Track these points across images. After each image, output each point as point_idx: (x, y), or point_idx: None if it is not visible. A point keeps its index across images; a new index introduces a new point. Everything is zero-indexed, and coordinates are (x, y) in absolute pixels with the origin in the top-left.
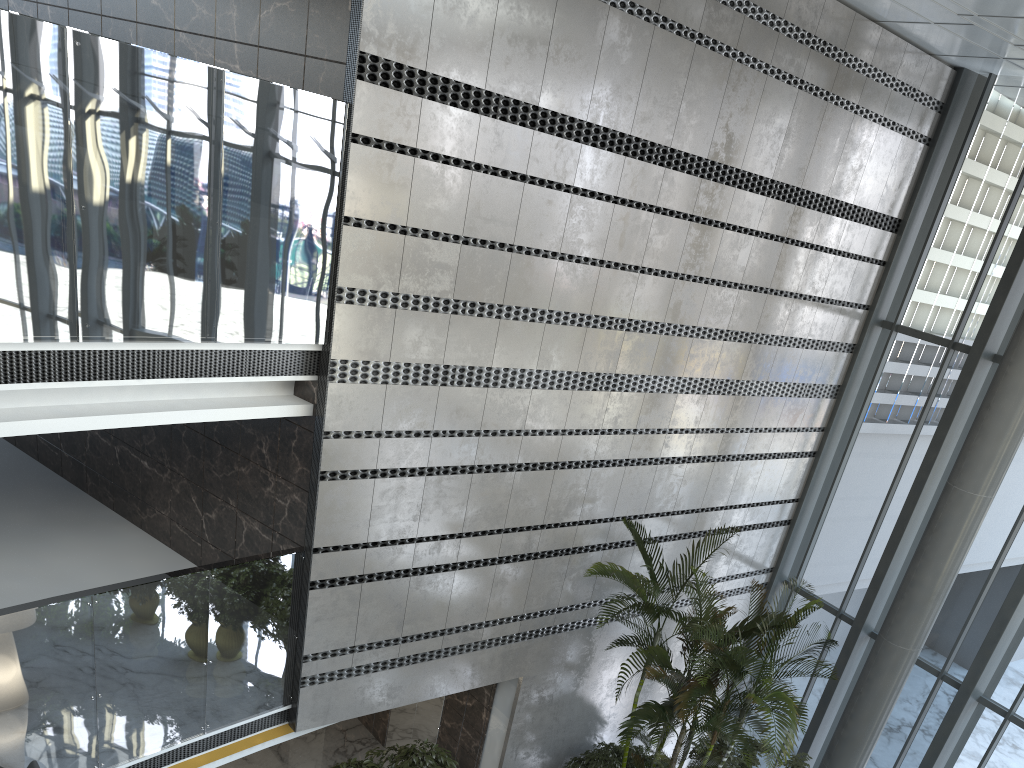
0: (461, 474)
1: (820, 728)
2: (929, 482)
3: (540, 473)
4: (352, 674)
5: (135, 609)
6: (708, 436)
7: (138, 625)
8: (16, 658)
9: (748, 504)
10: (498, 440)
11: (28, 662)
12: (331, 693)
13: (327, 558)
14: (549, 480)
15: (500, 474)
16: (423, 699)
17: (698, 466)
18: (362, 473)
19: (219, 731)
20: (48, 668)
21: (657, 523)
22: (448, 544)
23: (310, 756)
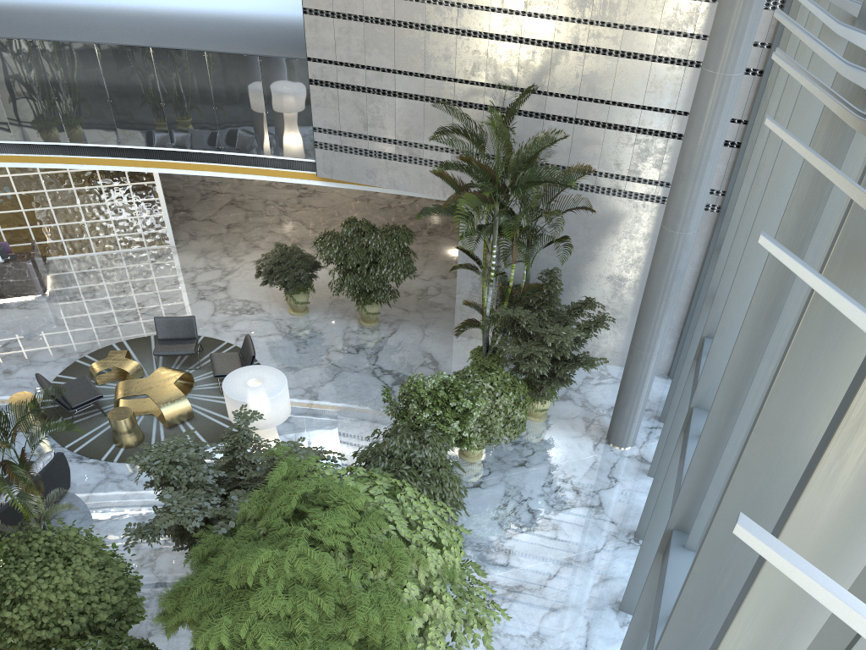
0: (386, 25)
1: (688, 334)
2: (771, 85)
3: (445, 36)
4: (342, 151)
5: (225, 66)
6: (604, 30)
7: (227, 76)
8: (178, 73)
9: (672, 111)
10: (408, 4)
11: (183, 77)
12: (332, 159)
13: (315, 66)
14: (453, 43)
15: (414, 31)
16: (389, 188)
17: (599, 58)
18: (326, 13)
19: (278, 158)
20: (191, 83)
21: (563, 104)
22: (386, 76)
23: (439, 269)
